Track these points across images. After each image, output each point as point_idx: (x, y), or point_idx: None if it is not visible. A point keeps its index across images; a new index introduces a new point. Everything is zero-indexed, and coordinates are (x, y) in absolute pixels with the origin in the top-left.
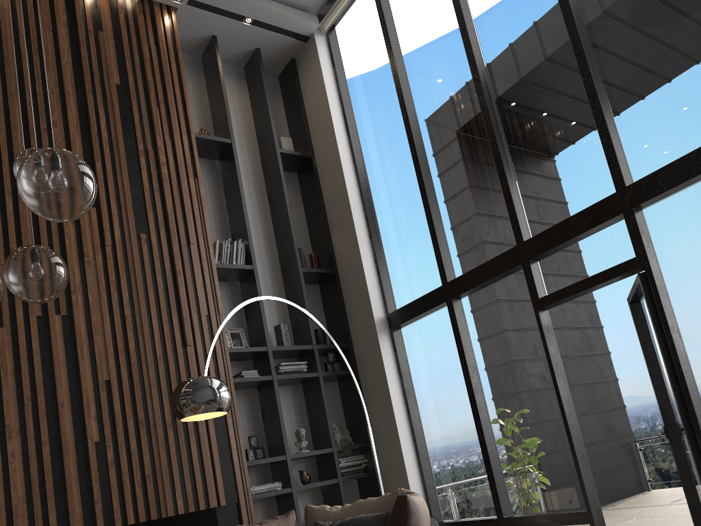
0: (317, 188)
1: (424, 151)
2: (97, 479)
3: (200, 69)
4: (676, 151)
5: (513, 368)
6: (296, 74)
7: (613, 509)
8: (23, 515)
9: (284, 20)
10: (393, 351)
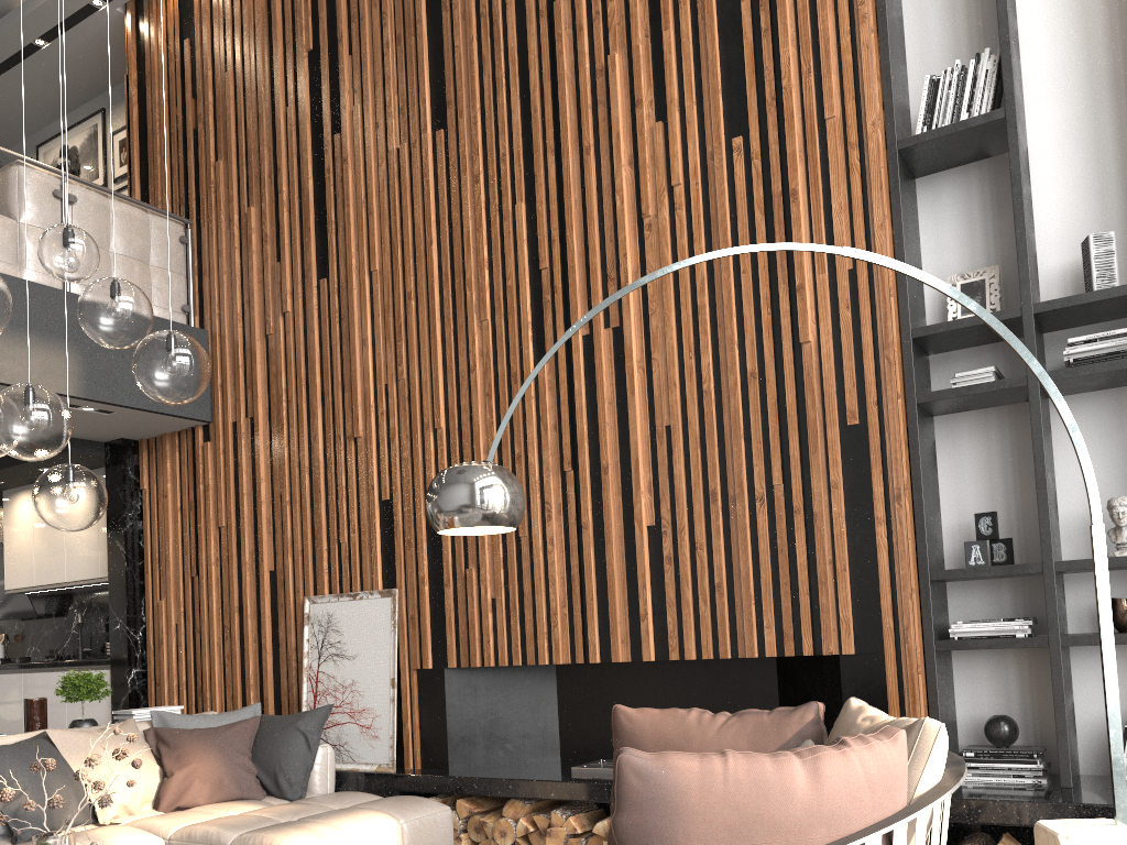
0: None
1: None
2: (644, 585)
3: None
4: None
5: None
6: None
7: None
8: (563, 623)
9: None
10: None
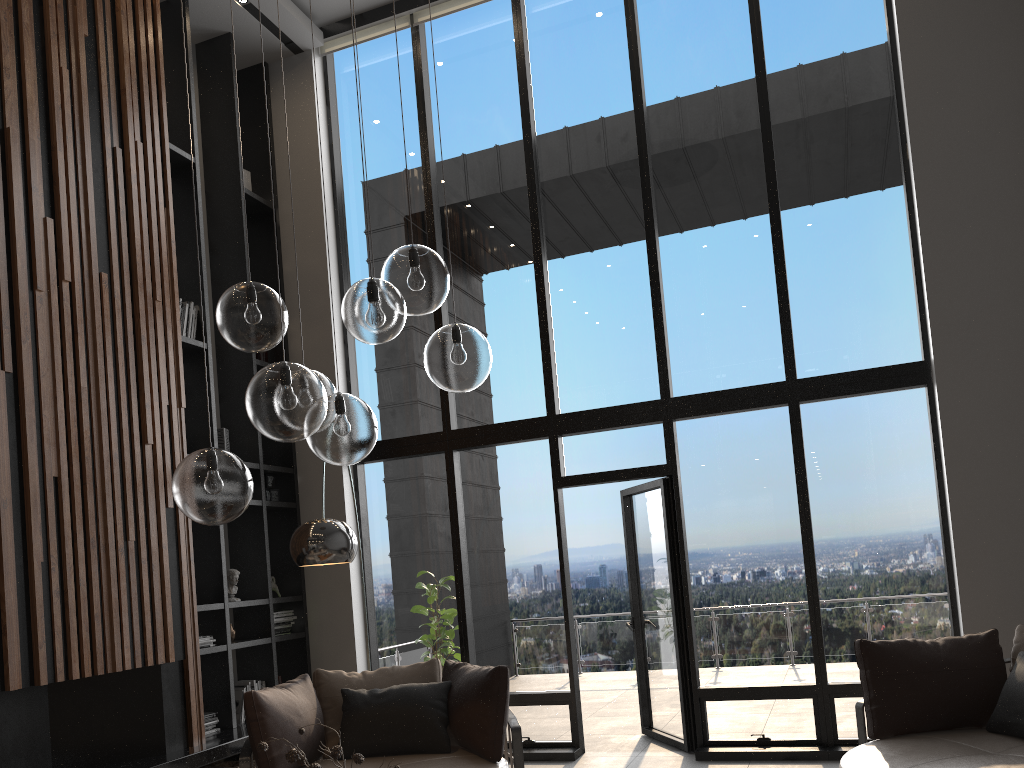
0: (278, 254)
1: None
2: (42, 615)
3: None
4: (715, 381)
5: (511, 540)
6: (268, 86)
7: None
8: None
9: (287, 22)
10: (354, 490)
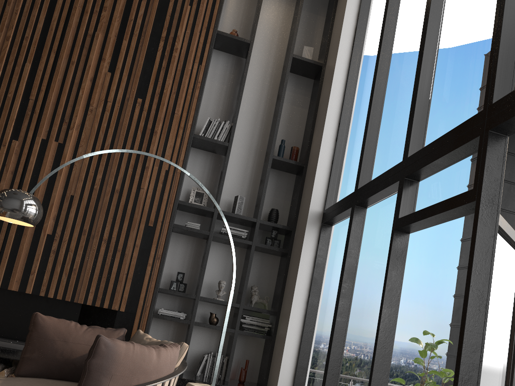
0: (317, 92)
1: (388, 63)
2: (38, 259)
3: None
4: None
5: (372, 284)
6: None
7: None
8: None
9: None
10: (317, 242)
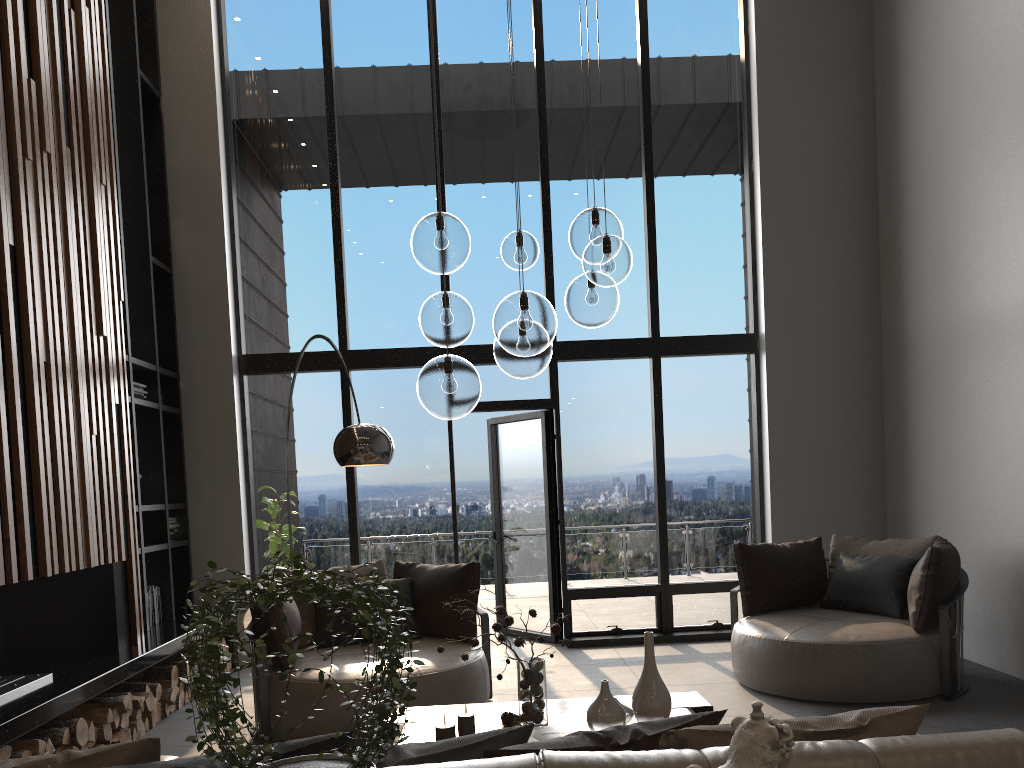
0: (163, 146)
1: (341, 191)
2: (46, 505)
3: None
4: (592, 331)
5: (401, 458)
6: None
7: None
8: None
9: None
10: (240, 400)
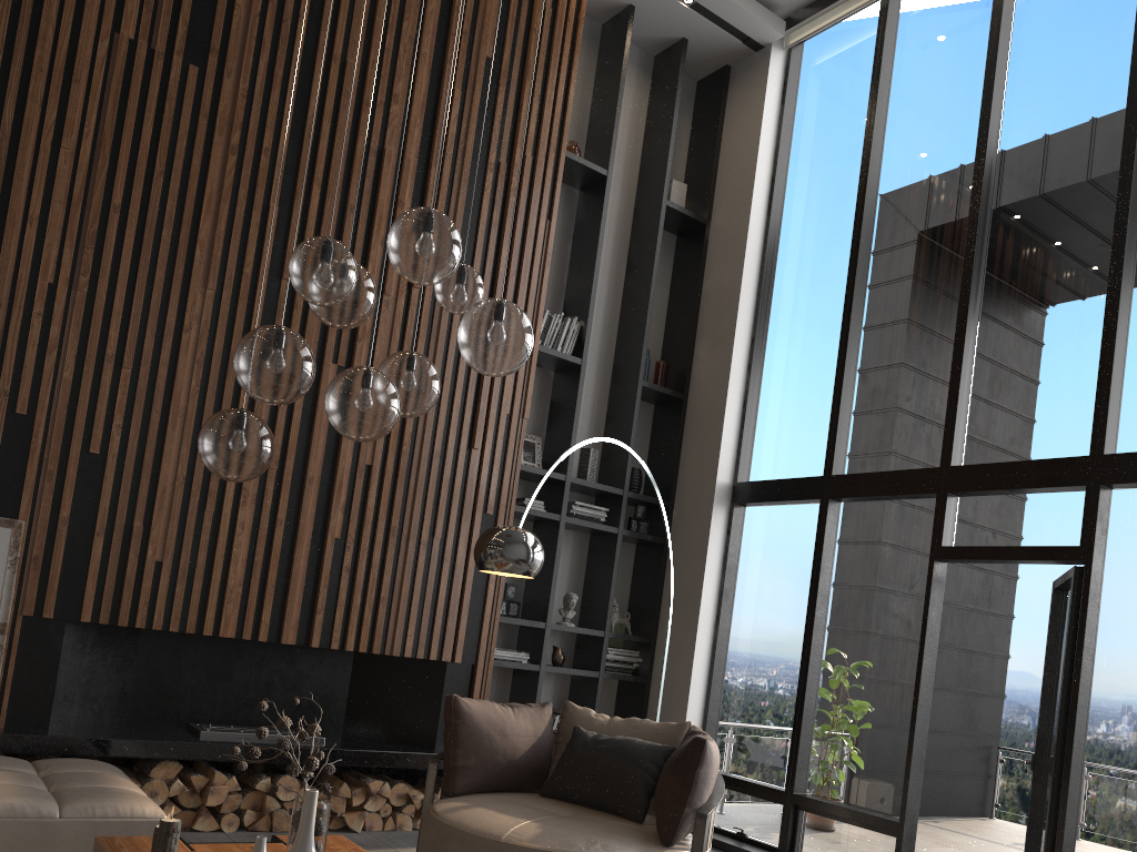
0: (699, 271)
1: (865, 283)
2: (326, 585)
3: (594, 45)
4: None
5: (875, 618)
6: (724, 91)
7: (933, 827)
8: (235, 601)
9: (737, 16)
10: (726, 533)
